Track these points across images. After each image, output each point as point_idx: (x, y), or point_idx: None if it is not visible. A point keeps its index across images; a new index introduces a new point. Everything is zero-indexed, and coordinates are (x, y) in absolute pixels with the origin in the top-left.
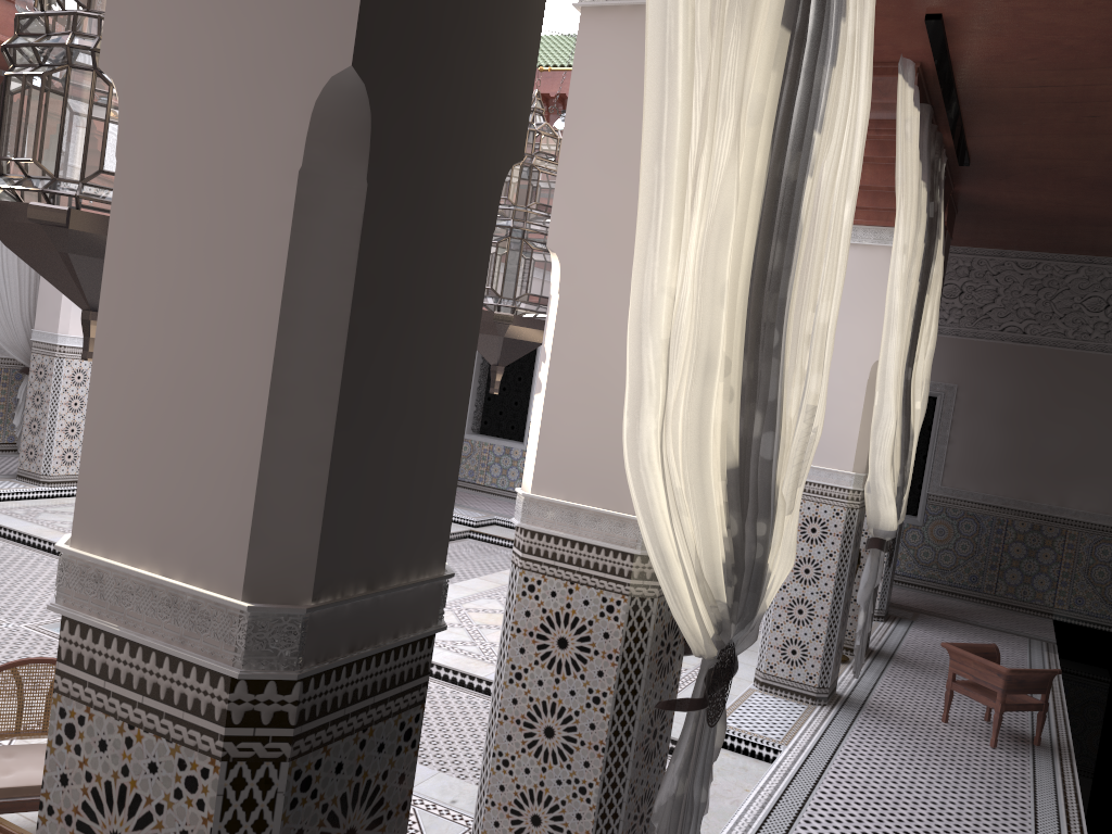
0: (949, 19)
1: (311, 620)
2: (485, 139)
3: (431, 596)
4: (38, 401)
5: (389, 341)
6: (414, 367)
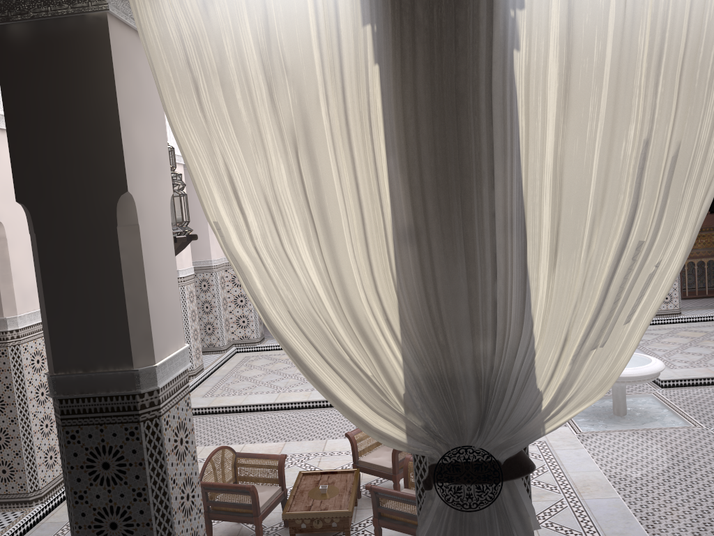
0: None
1: (56, 379)
2: (97, 194)
3: (127, 378)
4: None
5: (65, 282)
6: (82, 289)
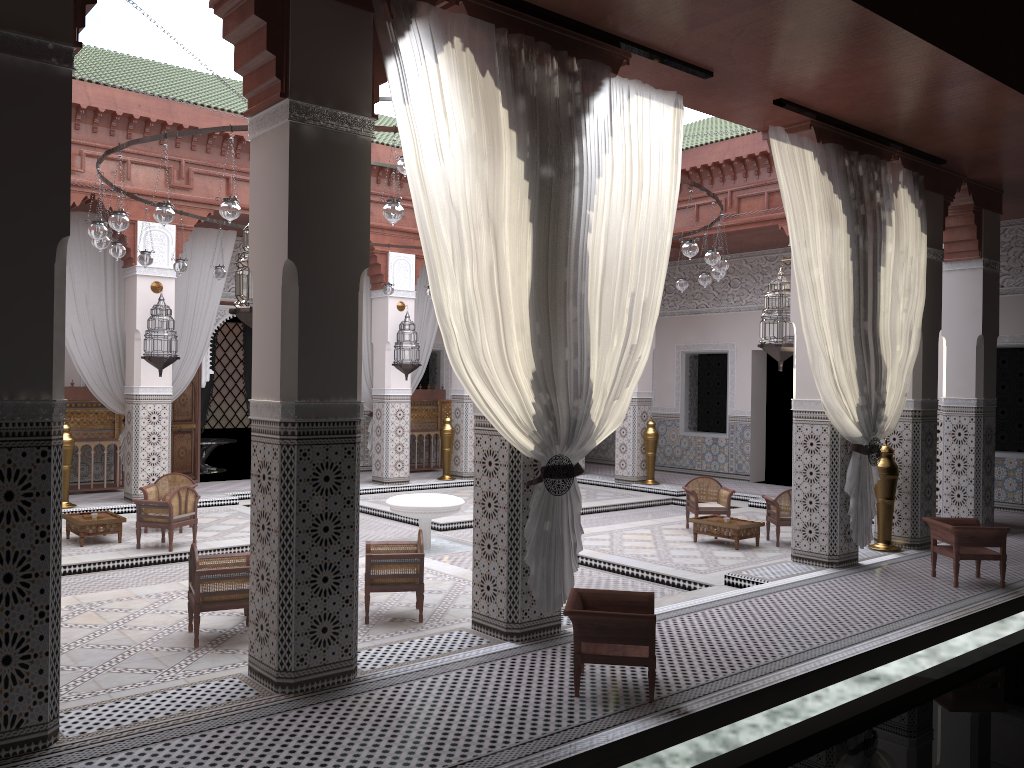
0: (790, 98)
1: (298, 406)
2: (348, 265)
3: (351, 408)
4: (378, 431)
5: (315, 328)
6: (328, 335)
